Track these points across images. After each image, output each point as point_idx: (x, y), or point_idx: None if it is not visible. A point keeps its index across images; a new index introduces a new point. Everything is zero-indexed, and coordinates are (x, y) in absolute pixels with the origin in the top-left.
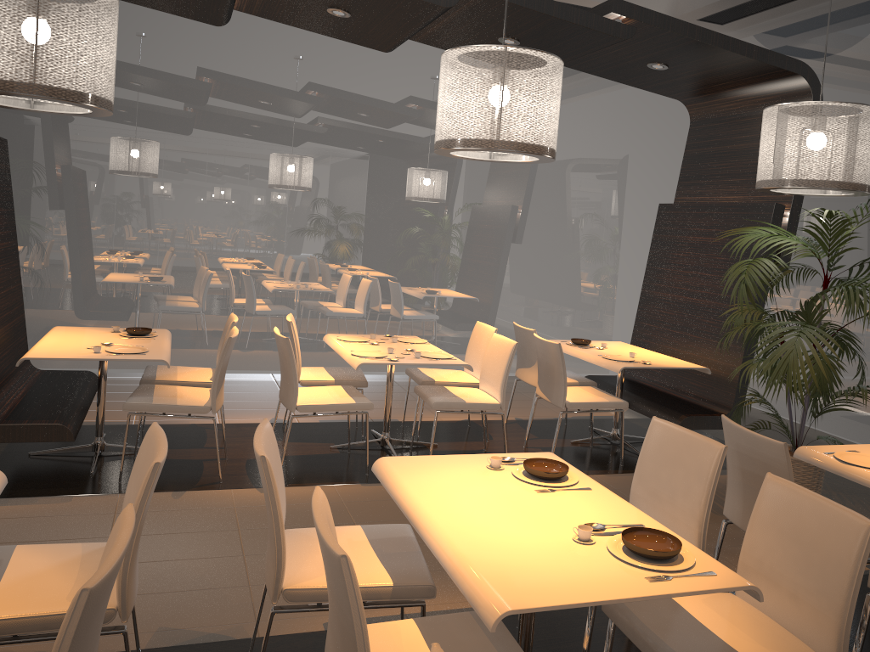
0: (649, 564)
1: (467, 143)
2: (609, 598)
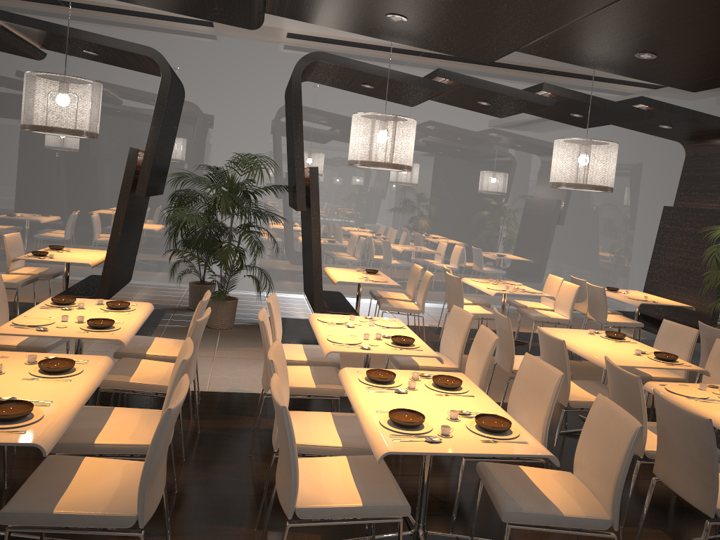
0: (665, 361)
1: (570, 185)
2: (651, 366)
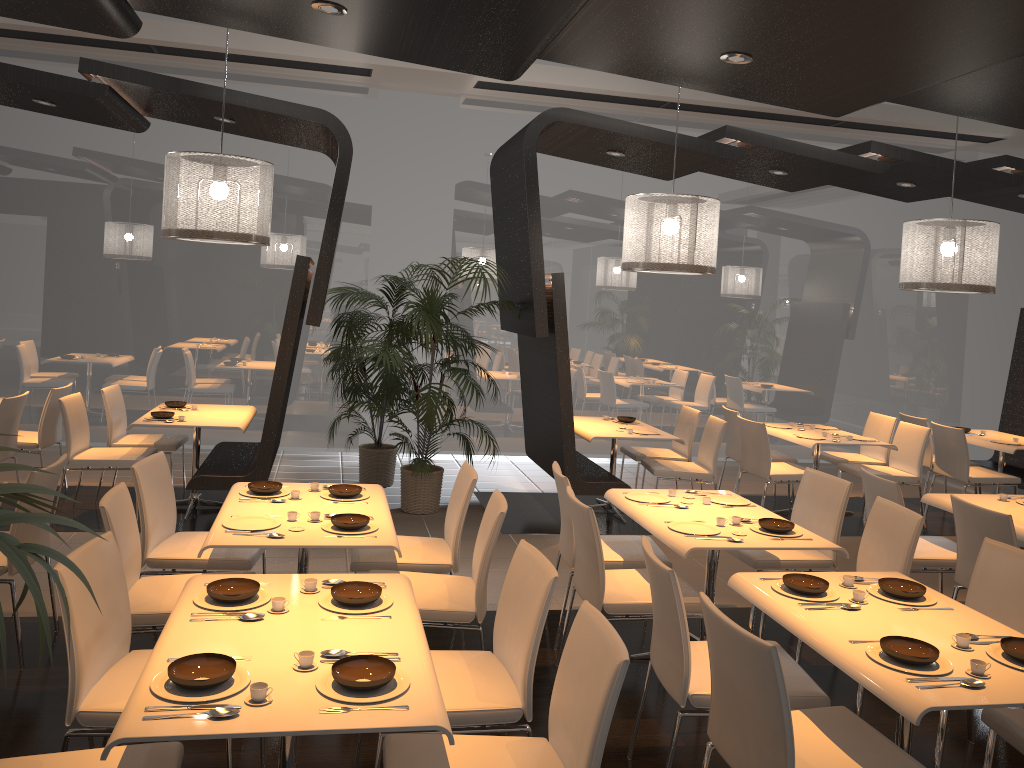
0: None
1: (937, 285)
2: None
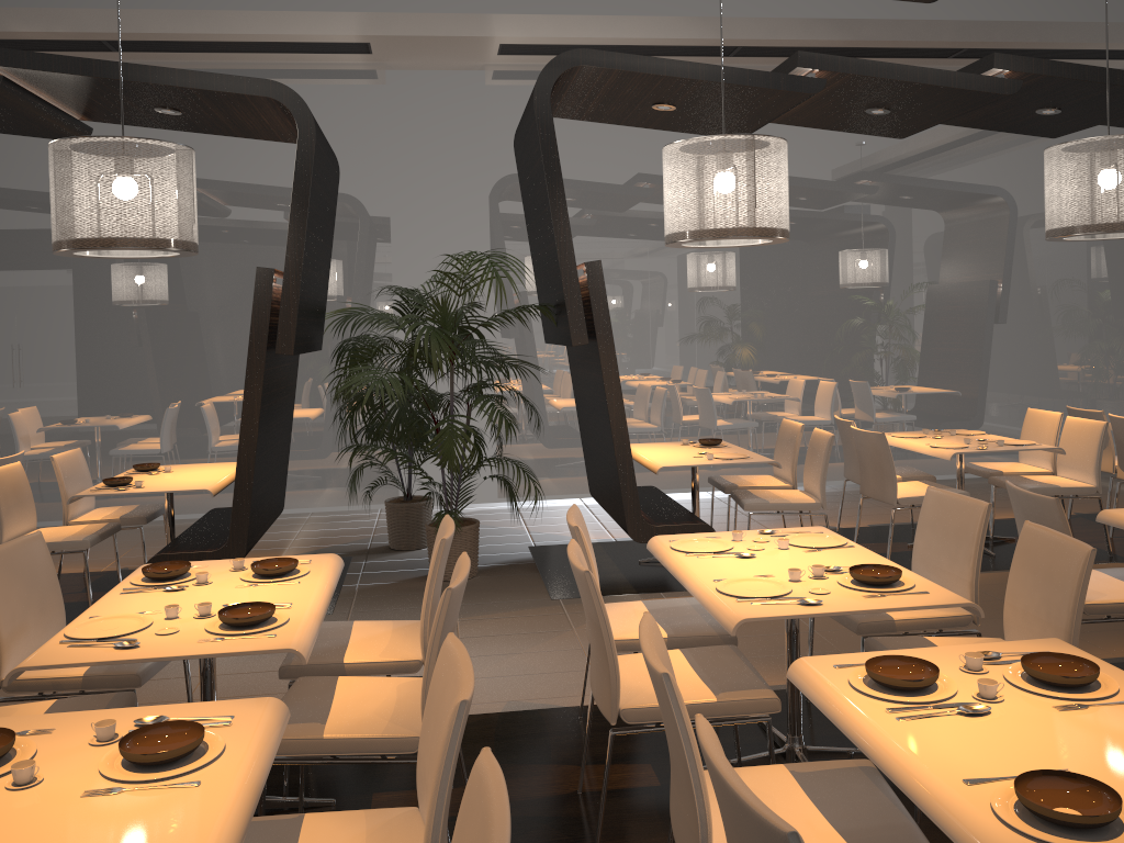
0: None
1: (1096, 227)
2: None
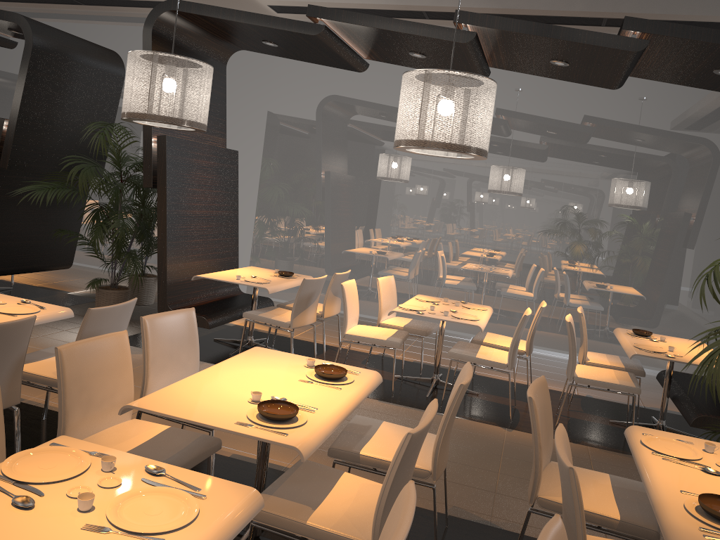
0: (259, 419)
1: (399, 142)
2: (190, 419)
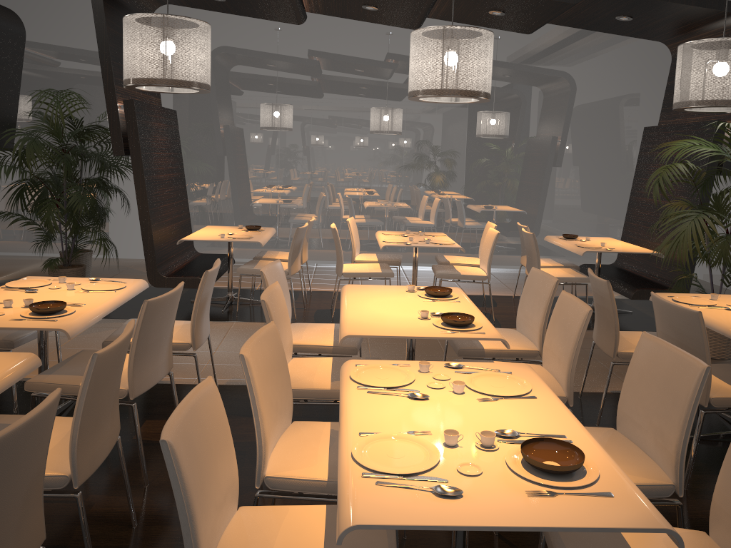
0: (449, 327)
1: (422, 92)
2: (408, 335)
